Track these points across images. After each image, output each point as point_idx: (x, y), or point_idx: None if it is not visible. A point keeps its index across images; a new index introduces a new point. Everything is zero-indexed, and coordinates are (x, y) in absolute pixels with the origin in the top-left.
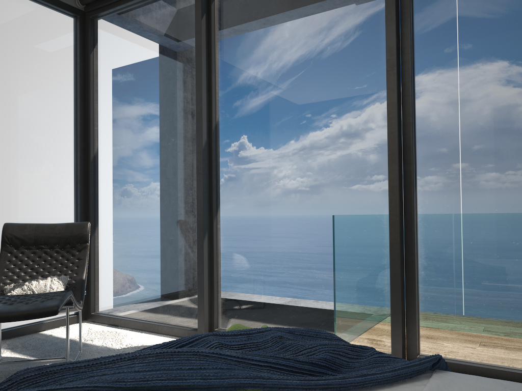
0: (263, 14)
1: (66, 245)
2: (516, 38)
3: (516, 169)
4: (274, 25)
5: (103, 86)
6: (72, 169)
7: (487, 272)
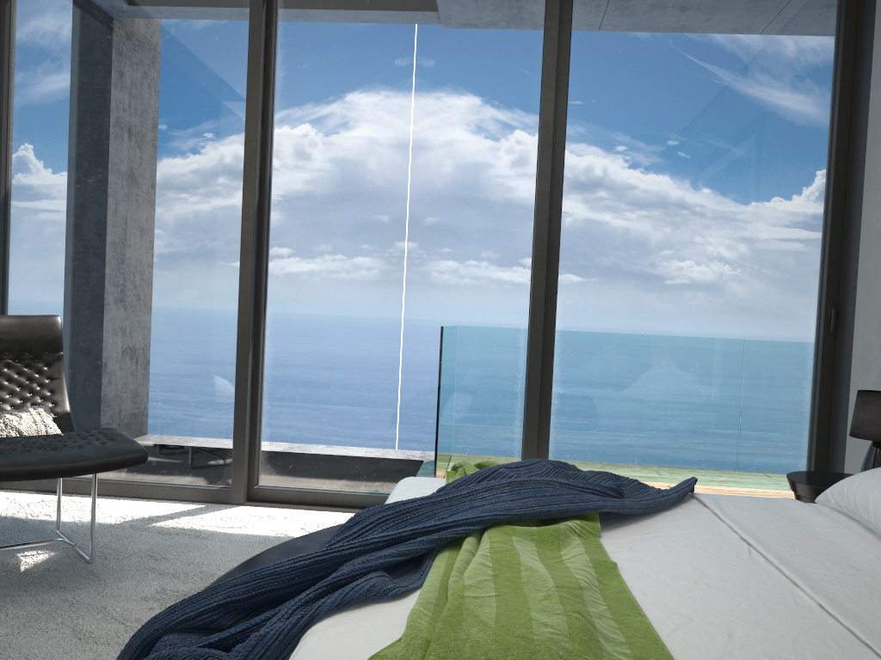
0: (364, 27)
1: (23, 354)
2: (678, 143)
3: (666, 288)
4: (381, 48)
5: (35, 70)
6: None
7: (628, 402)
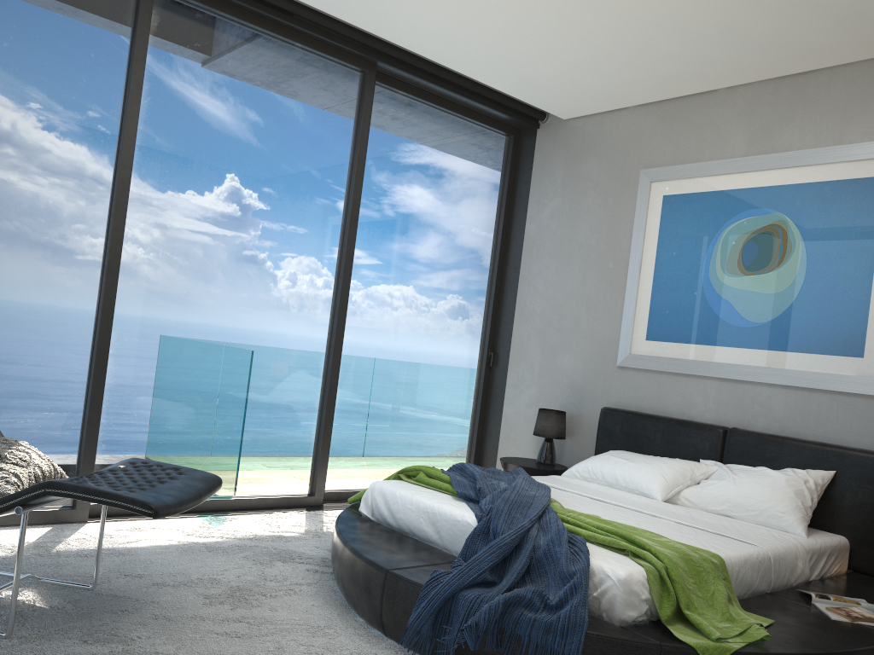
0: (226, 85)
1: None
2: (422, 230)
3: (407, 332)
4: (238, 108)
5: None
6: None
7: (380, 413)
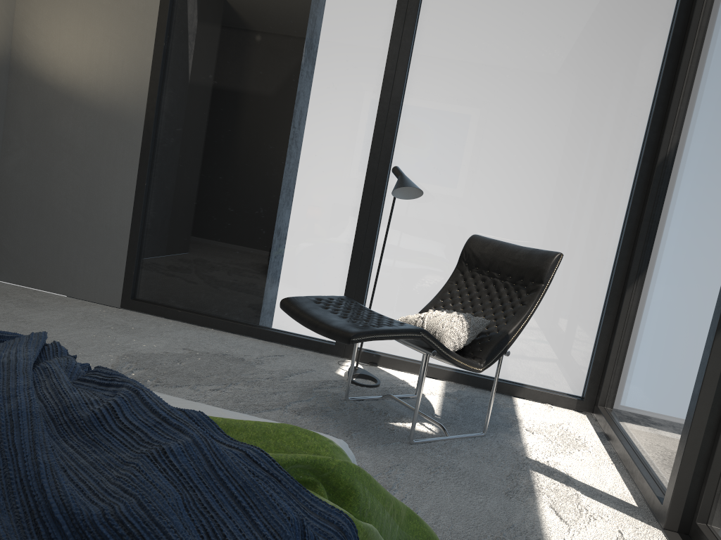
0: None
1: (518, 280)
2: None
3: None
4: None
5: (704, 29)
6: (626, 176)
7: None
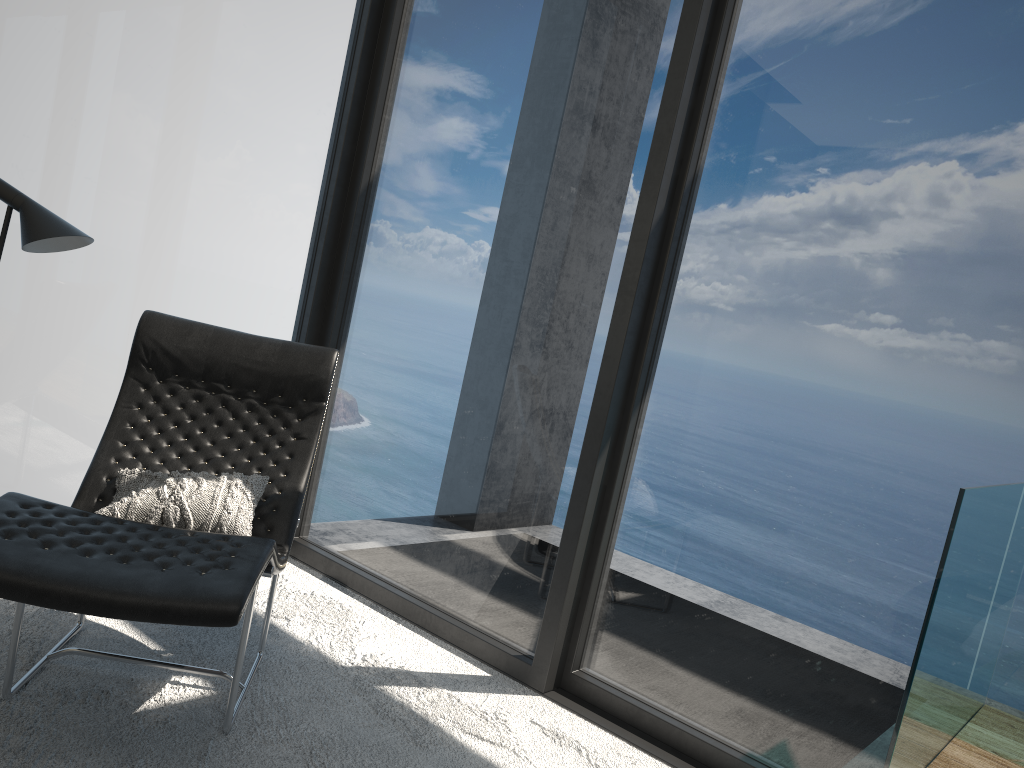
0: None
1: (273, 396)
2: None
3: None
4: None
5: (426, 17)
6: (315, 205)
7: None
